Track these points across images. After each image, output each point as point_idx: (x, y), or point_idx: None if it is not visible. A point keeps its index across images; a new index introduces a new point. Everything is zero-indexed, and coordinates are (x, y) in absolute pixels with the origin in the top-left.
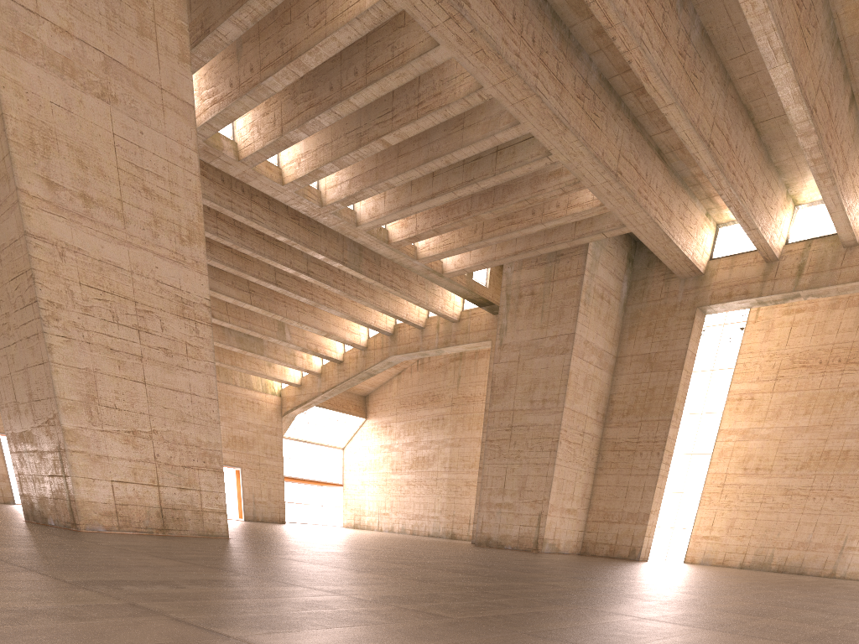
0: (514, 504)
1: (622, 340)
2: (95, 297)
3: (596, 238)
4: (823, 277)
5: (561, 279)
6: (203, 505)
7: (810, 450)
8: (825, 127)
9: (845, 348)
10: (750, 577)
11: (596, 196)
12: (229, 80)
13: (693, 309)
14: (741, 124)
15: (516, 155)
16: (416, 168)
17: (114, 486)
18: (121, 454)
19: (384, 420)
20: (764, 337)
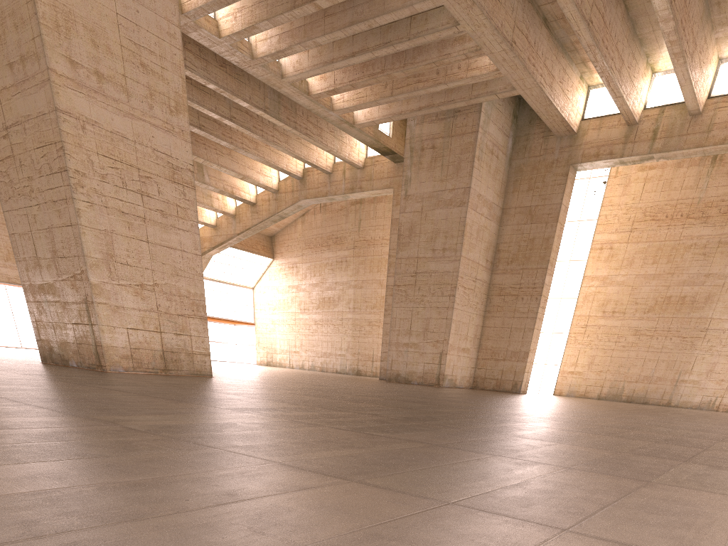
0: (419, 344)
1: (508, 193)
2: (109, 165)
3: (490, 99)
4: (672, 142)
5: (458, 135)
6: (193, 348)
7: (656, 296)
8: (681, 14)
9: (686, 204)
10: (609, 406)
11: (493, 62)
12: None
13: (567, 166)
14: (614, 2)
15: (428, 22)
16: (342, 30)
17: (129, 333)
18: (133, 305)
19: (291, 261)
20: (622, 191)
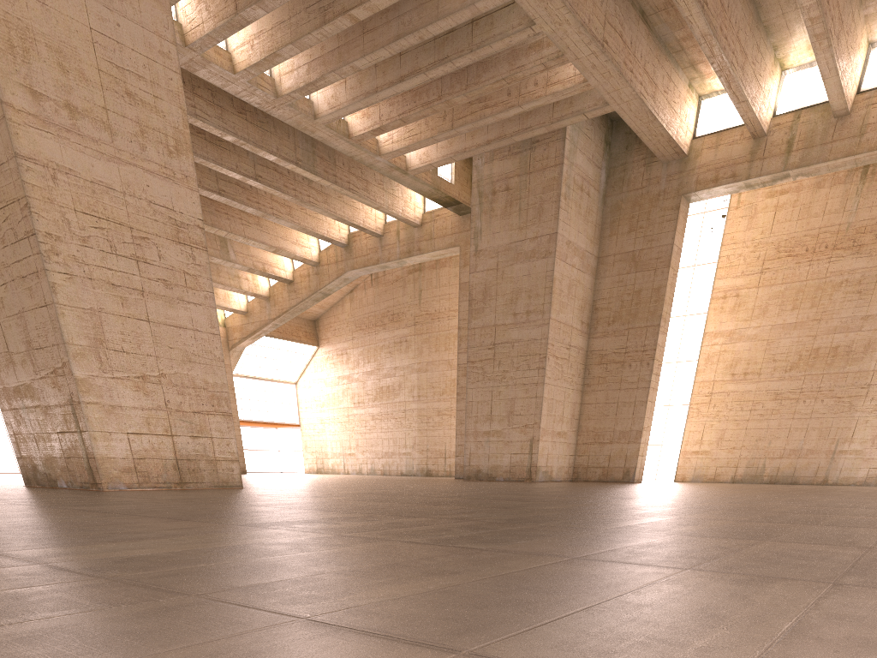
0: (503, 431)
1: (603, 238)
2: (91, 225)
3: (577, 120)
4: (813, 153)
5: (538, 170)
6: (216, 453)
7: (799, 349)
8: None
9: (831, 232)
10: (755, 489)
11: (579, 71)
12: None
13: (677, 197)
14: None
15: (495, 26)
16: (386, 47)
17: (130, 439)
18: (133, 403)
19: (339, 347)
20: (747, 225)
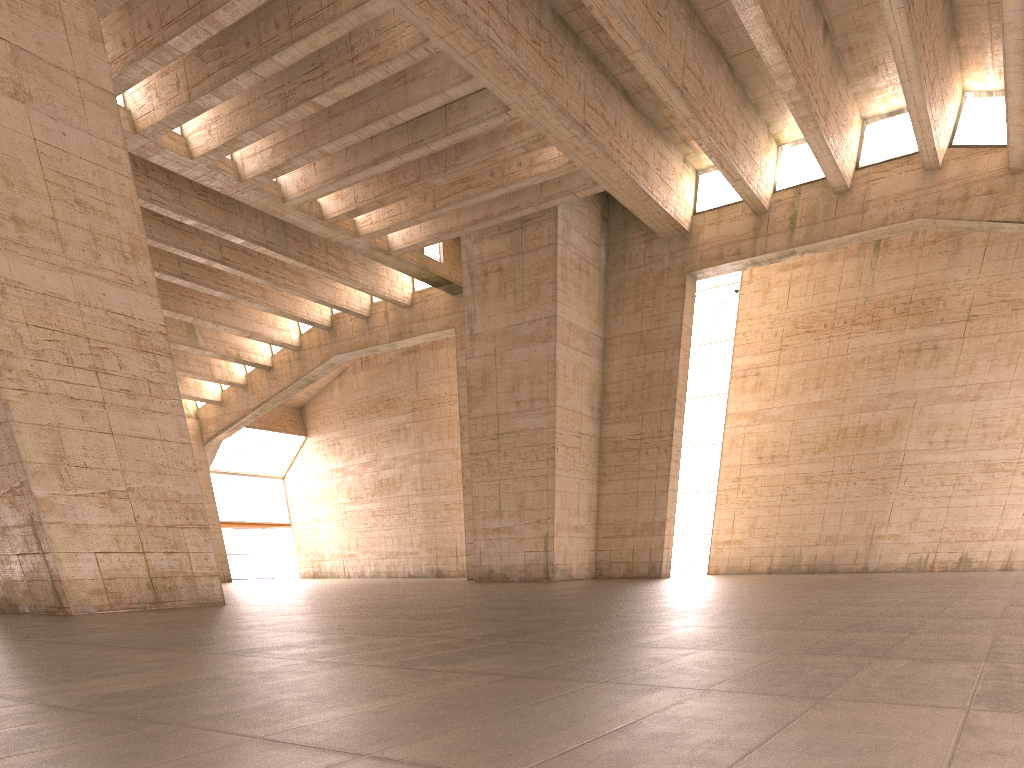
0: (515, 527)
1: (608, 318)
2: (45, 338)
3: (567, 200)
4: (817, 229)
5: (531, 250)
6: (193, 569)
7: (826, 430)
8: (802, 67)
9: (849, 307)
10: (783, 581)
11: (563, 153)
12: (120, 37)
13: (682, 275)
14: (713, 61)
15: (469, 111)
16: (354, 132)
17: (98, 559)
18: (100, 521)
19: (330, 437)
20: (762, 300)
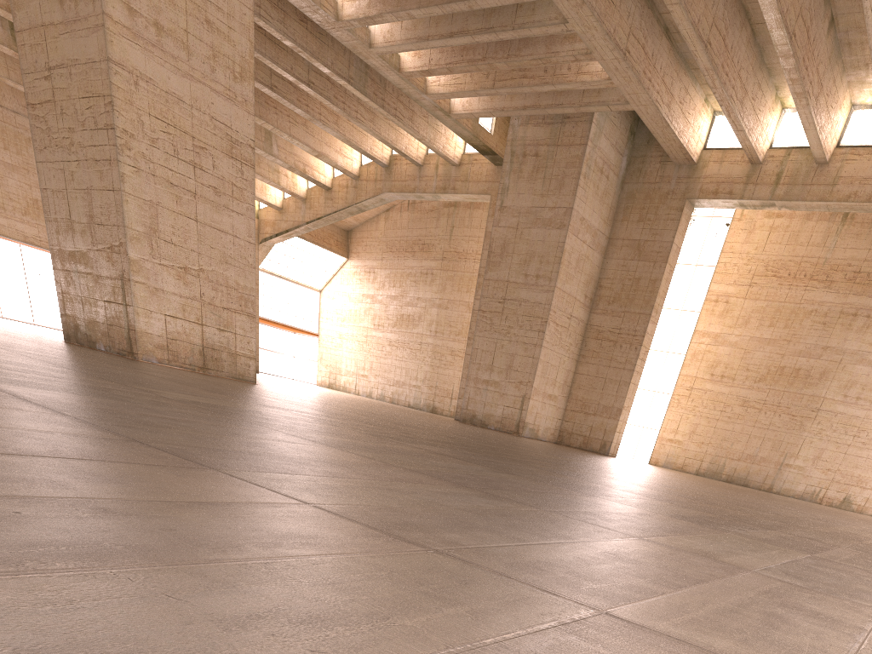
0: (500, 383)
1: (616, 221)
2: (160, 129)
3: (602, 109)
4: (795, 190)
5: (565, 145)
6: (237, 348)
7: (769, 364)
8: (803, 51)
9: (811, 263)
10: (694, 479)
11: (604, 70)
12: None
13: (683, 200)
14: (739, 24)
15: (535, 13)
16: (439, 6)
17: (167, 320)
18: (173, 290)
19: (368, 264)
20: (745, 238)
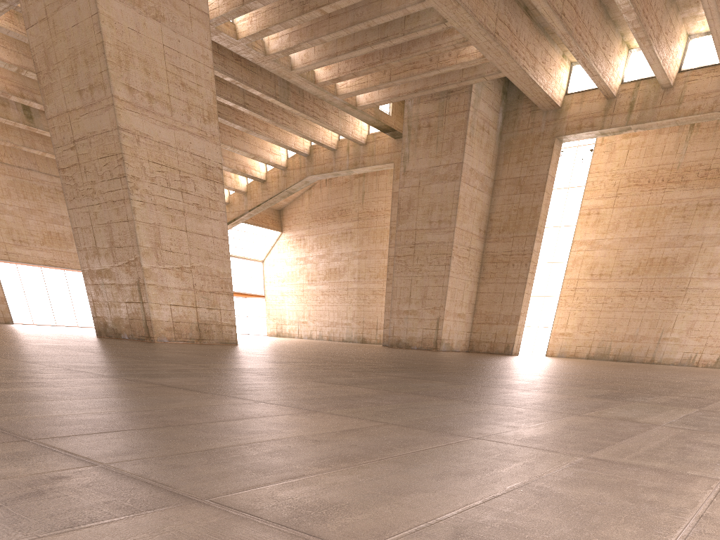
0: (418, 311)
1: (499, 165)
2: (157, 170)
3: (479, 81)
4: (647, 114)
5: (451, 114)
6: (222, 320)
7: (639, 258)
8: (642, 5)
9: (667, 169)
10: (588, 363)
11: (479, 51)
12: None
13: (552, 138)
14: None
15: (420, 19)
16: (344, 30)
17: (171, 309)
18: (174, 285)
19: (298, 234)
20: (608, 158)
